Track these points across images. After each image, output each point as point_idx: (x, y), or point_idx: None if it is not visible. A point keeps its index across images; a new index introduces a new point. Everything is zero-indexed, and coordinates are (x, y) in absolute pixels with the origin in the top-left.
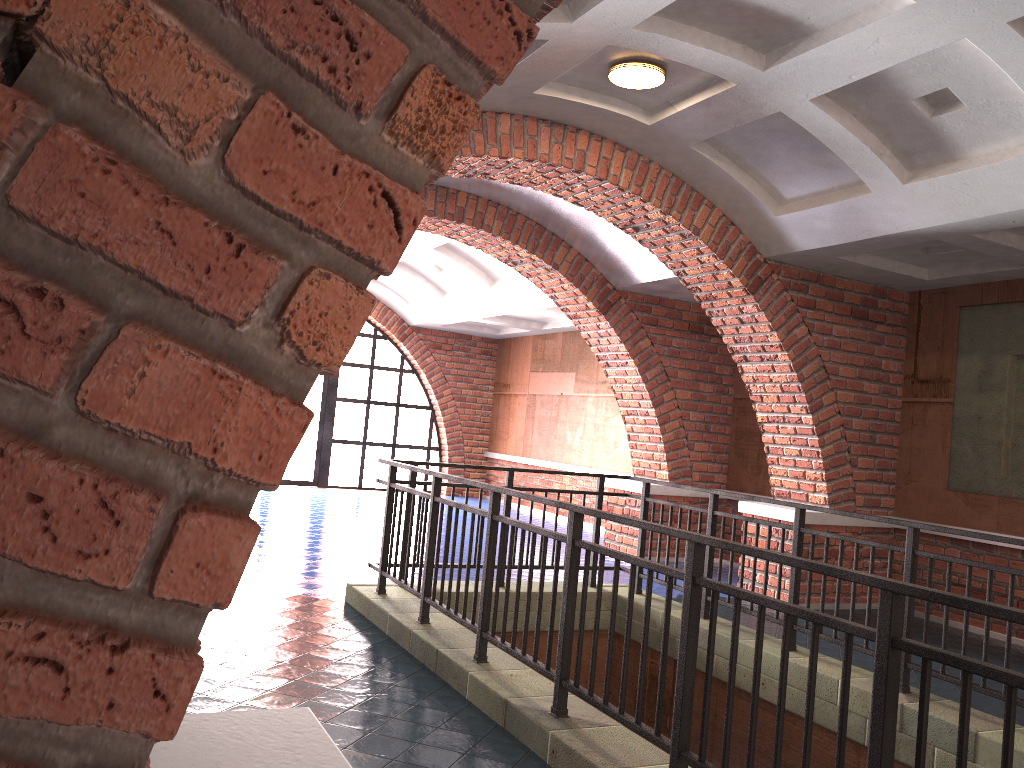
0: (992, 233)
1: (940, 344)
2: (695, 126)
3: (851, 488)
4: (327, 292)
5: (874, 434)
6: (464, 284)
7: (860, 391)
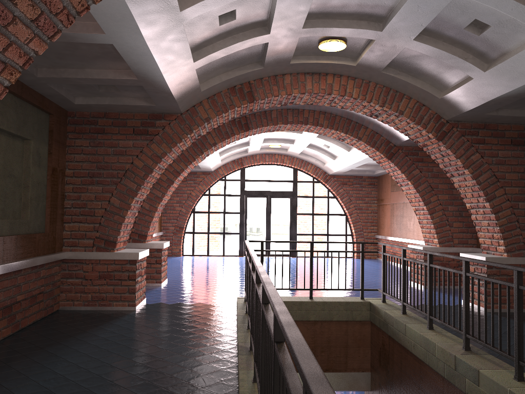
0: None
1: None
2: (375, 62)
3: (522, 242)
4: None
5: None
6: (340, 151)
7: (523, 186)
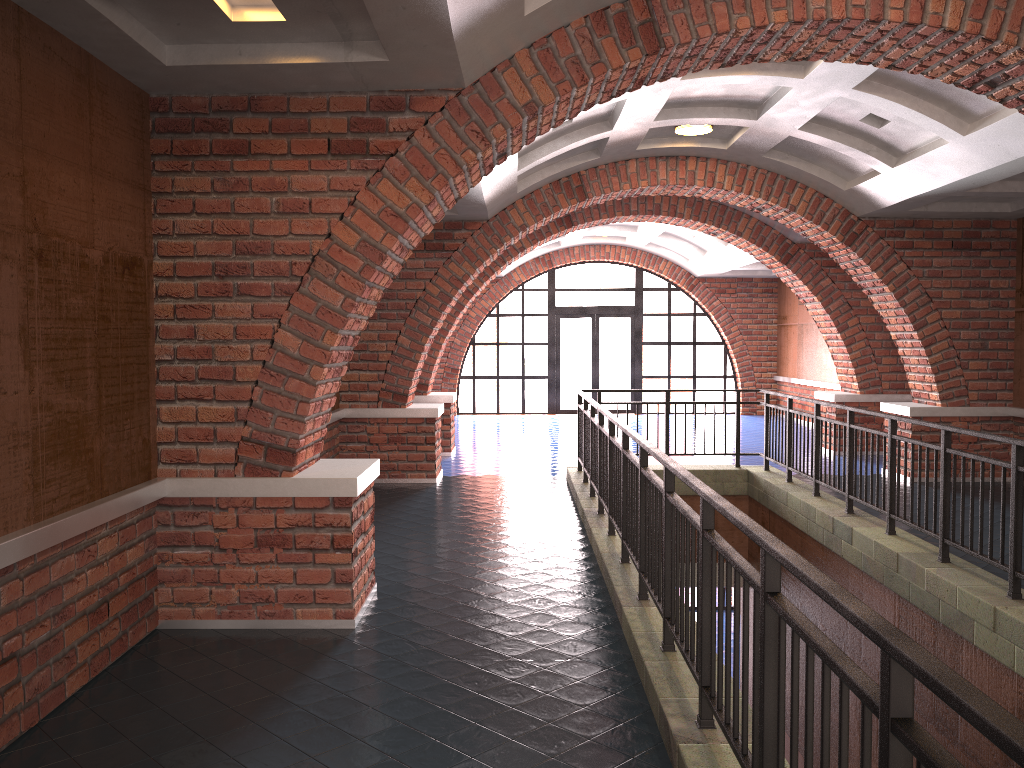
0: (991, 185)
1: None
2: (753, 146)
3: (963, 386)
4: (315, 369)
5: (985, 341)
6: (712, 244)
7: (967, 308)
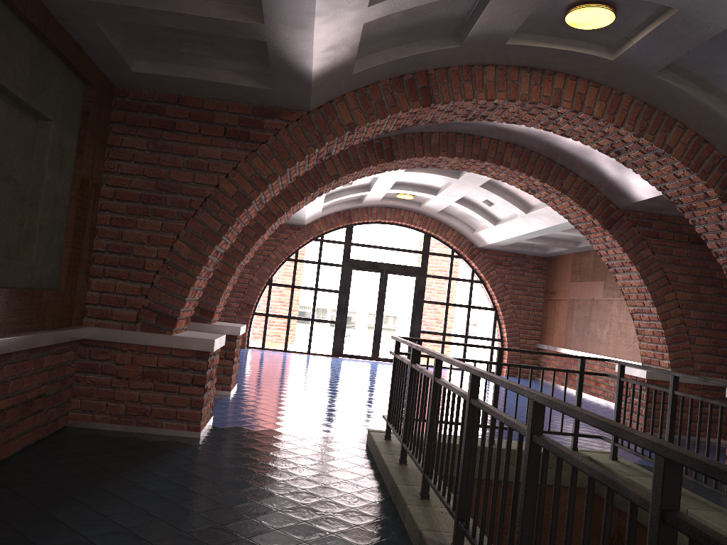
0: None
1: None
2: (653, 55)
3: None
4: None
5: None
6: (508, 213)
7: None
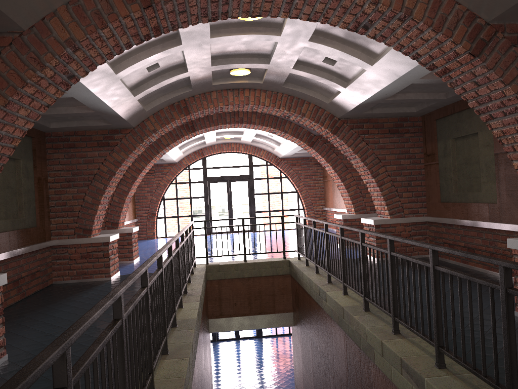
0: (398, 96)
1: (431, 138)
2: (275, 81)
3: (400, 207)
4: None
5: (410, 182)
6: (281, 139)
7: (399, 164)
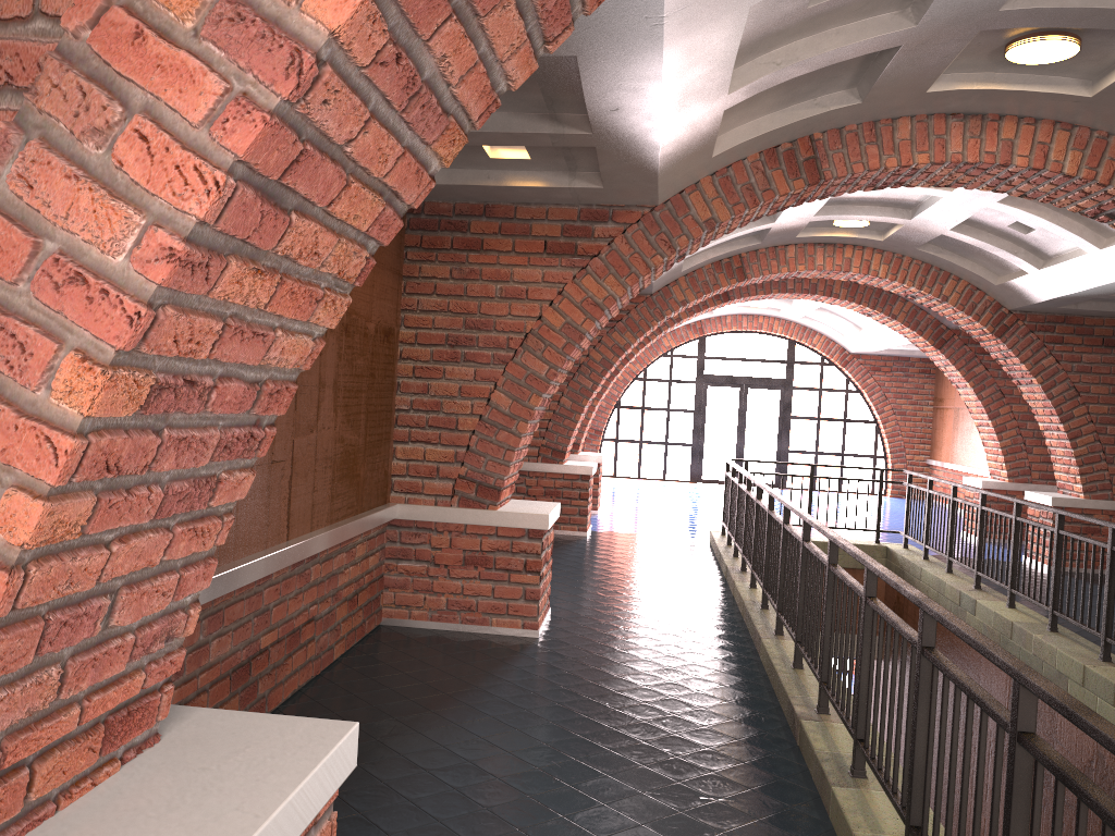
0: None
1: None
2: (907, 240)
3: (1107, 480)
4: (521, 424)
5: None
6: (868, 322)
7: (1114, 404)
